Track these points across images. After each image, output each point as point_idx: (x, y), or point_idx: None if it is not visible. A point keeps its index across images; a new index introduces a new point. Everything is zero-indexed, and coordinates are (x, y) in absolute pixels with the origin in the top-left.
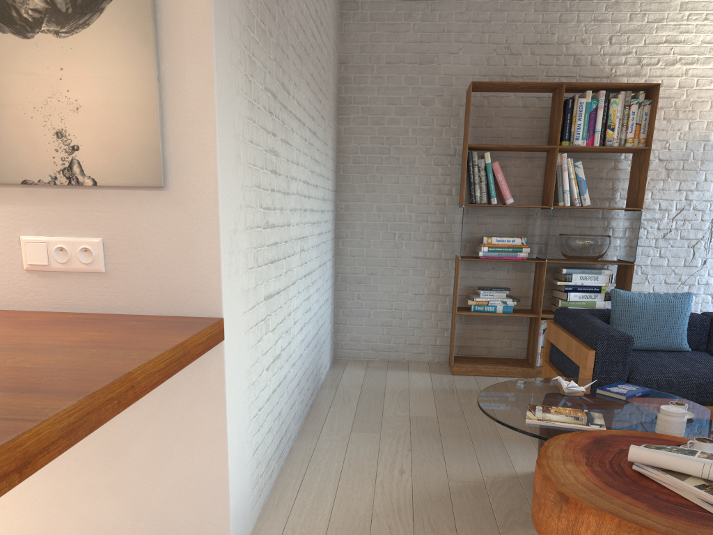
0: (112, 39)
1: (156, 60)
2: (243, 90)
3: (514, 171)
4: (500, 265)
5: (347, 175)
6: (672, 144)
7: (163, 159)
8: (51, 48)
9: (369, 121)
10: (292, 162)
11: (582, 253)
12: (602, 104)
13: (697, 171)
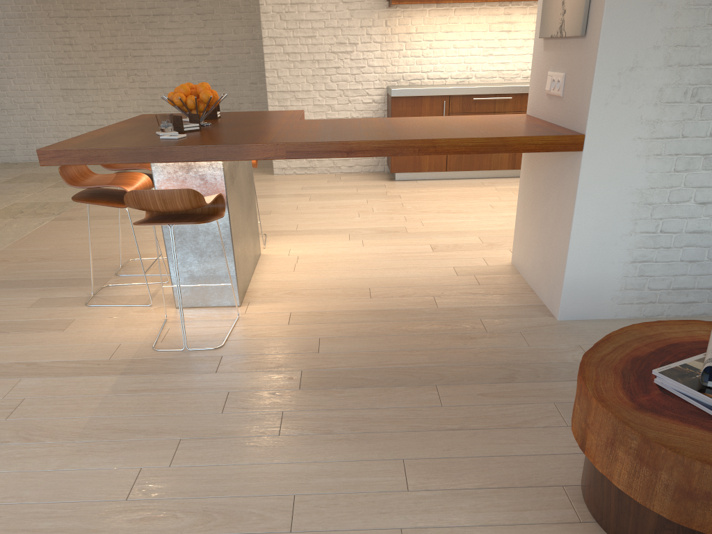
0: None
1: None
2: None
3: None
4: None
5: None
6: None
7: (588, 15)
8: None
9: None
10: None
11: None
12: None
13: None
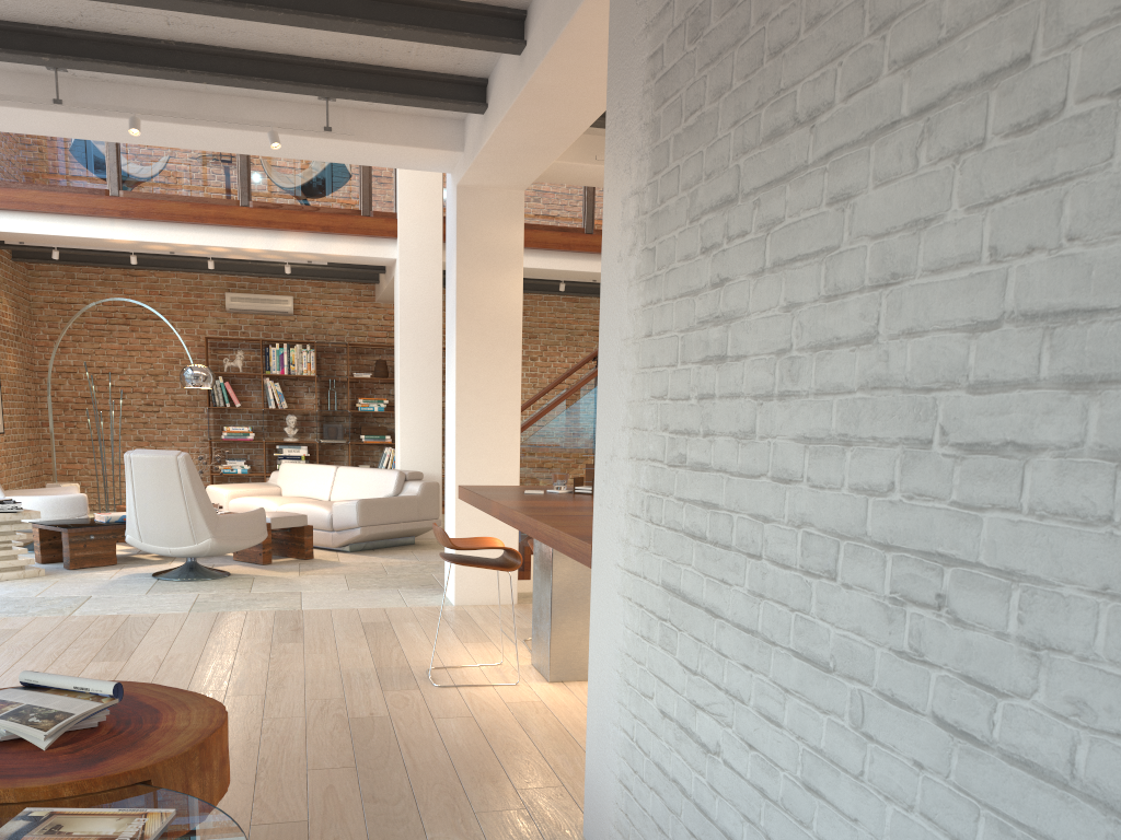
0: None
1: None
2: (637, 275)
3: None
4: None
5: None
6: None
7: None
8: None
9: None
10: (826, 299)
11: None
12: None
13: None
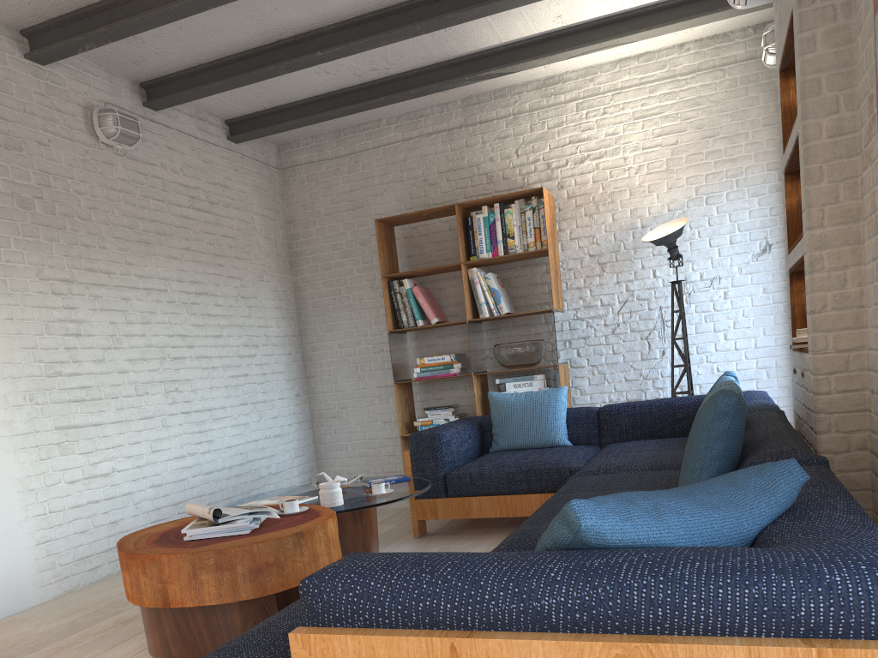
0: None
1: None
2: None
3: (452, 291)
4: (457, 383)
5: (308, 319)
6: (600, 238)
7: None
8: None
9: (319, 268)
10: (127, 323)
11: (508, 361)
12: (498, 216)
13: (631, 260)
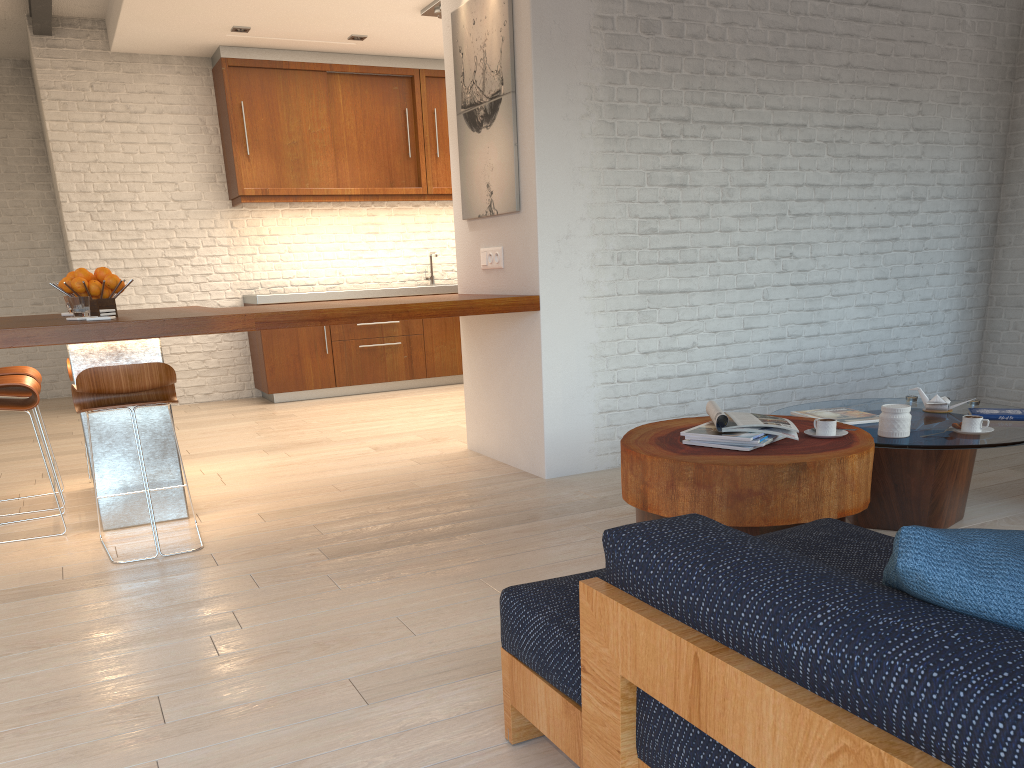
0: (501, 125)
1: (513, 133)
2: (593, 133)
3: None
4: None
5: (1018, 159)
6: None
7: (519, 193)
8: (485, 136)
9: None
10: (744, 170)
11: None
12: None
13: None
